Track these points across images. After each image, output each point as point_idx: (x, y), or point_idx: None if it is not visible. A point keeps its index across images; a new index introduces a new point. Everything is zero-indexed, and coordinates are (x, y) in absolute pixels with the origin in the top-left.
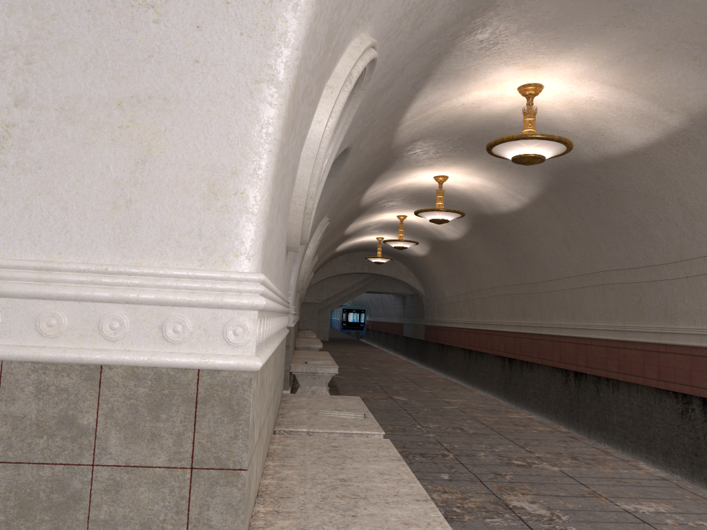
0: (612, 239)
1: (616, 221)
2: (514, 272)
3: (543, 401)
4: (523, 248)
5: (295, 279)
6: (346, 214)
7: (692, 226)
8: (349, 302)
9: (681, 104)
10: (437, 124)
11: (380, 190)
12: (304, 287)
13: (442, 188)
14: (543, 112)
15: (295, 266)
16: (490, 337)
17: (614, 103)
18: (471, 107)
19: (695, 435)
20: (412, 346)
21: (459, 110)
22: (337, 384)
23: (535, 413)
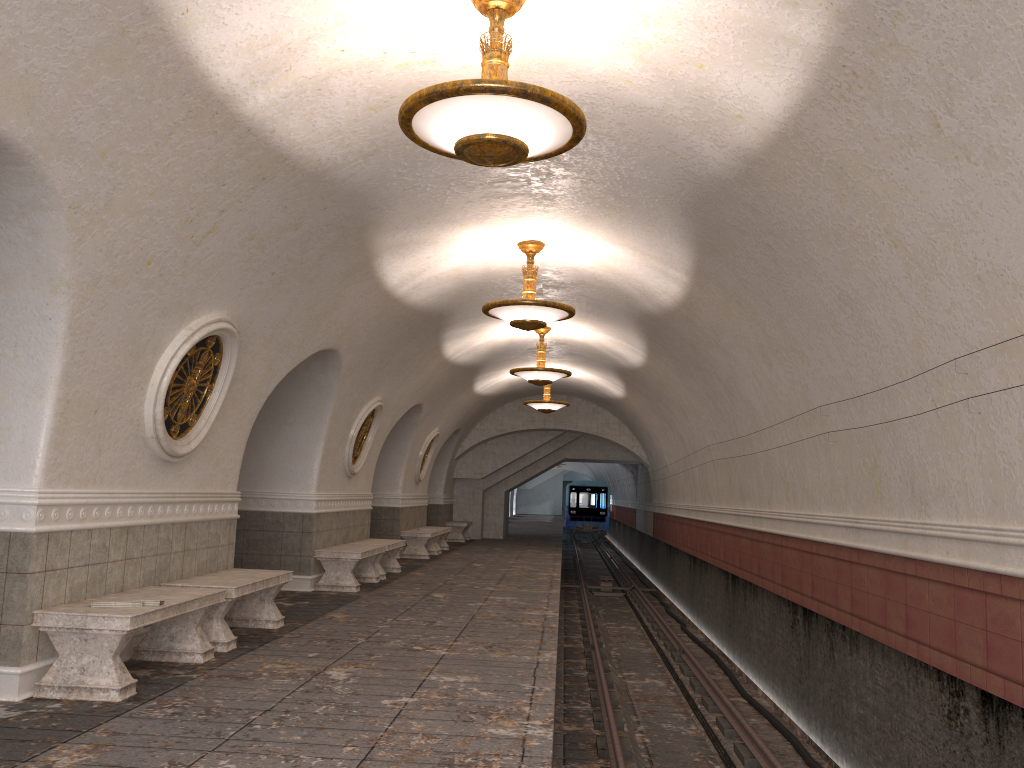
0: (818, 340)
1: (813, 301)
2: (722, 417)
3: (769, 658)
4: (719, 371)
5: (45, 434)
6: (387, 322)
7: (926, 290)
8: (589, 476)
9: None
10: (379, 111)
11: (430, 275)
12: (351, 453)
13: (557, 268)
14: (578, 63)
15: (45, 407)
16: (710, 534)
17: (686, 12)
18: (418, 62)
19: None
20: (645, 547)
21: (395, 72)
22: (290, 634)
23: (760, 680)
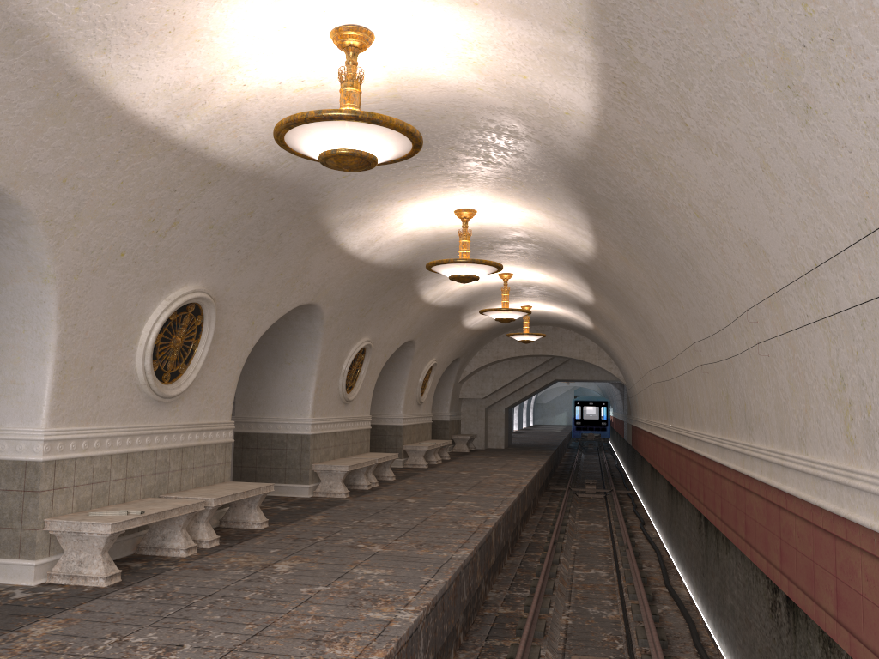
0: (682, 288)
1: (670, 257)
2: (652, 347)
3: (689, 553)
4: (640, 310)
5: (48, 387)
6: (359, 279)
7: (723, 253)
8: (596, 392)
9: (558, 13)
10: None
11: (387, 240)
12: (344, 384)
13: (495, 228)
14: (437, 78)
15: (47, 367)
16: (657, 446)
17: (496, 38)
18: (310, 87)
19: (782, 655)
20: (629, 454)
21: (294, 95)
22: (268, 533)
23: (685, 572)
